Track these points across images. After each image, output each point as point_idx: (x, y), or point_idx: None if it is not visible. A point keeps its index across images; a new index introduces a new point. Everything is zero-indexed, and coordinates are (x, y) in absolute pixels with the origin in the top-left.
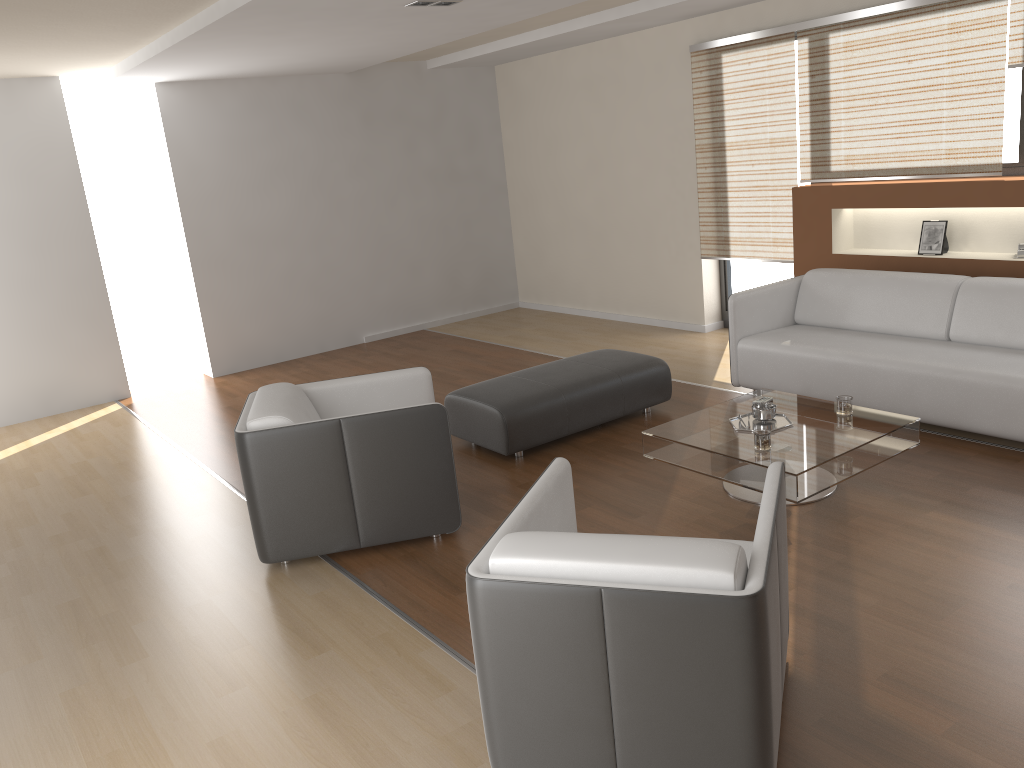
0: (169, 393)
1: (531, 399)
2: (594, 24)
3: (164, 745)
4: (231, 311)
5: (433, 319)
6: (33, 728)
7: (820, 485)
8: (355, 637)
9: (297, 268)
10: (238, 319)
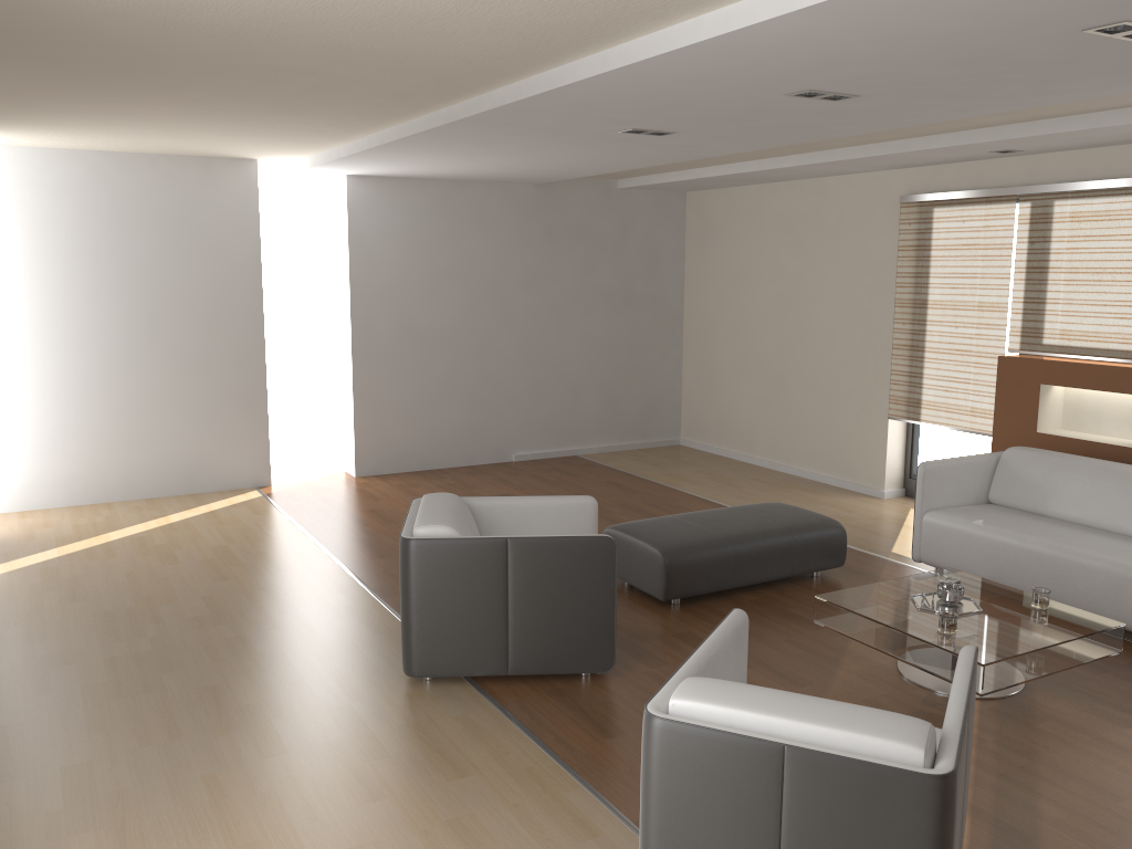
0: (310, 487)
1: (696, 545)
2: (802, 164)
3: (304, 844)
4: (384, 411)
5: (587, 445)
6: (175, 806)
7: (1008, 680)
8: (499, 766)
9: (456, 375)
10: (389, 420)
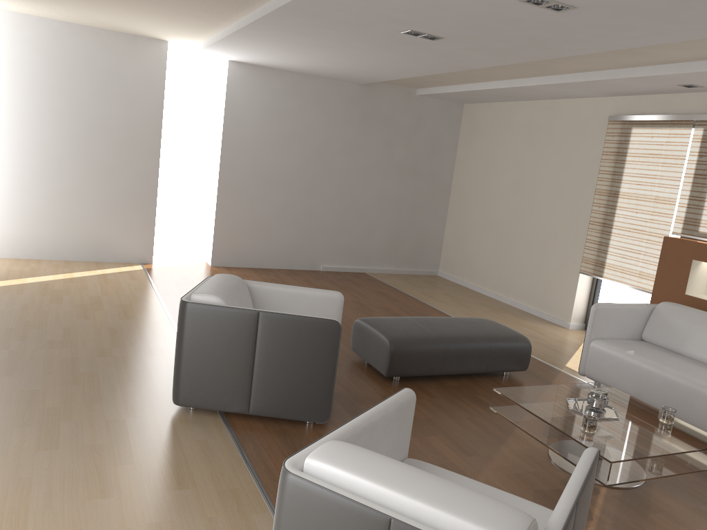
0: (177, 268)
1: (416, 339)
2: (540, 84)
3: (28, 526)
4: (235, 224)
5: (373, 267)
6: None
7: (630, 477)
8: (212, 484)
9: (288, 207)
10: (239, 231)
